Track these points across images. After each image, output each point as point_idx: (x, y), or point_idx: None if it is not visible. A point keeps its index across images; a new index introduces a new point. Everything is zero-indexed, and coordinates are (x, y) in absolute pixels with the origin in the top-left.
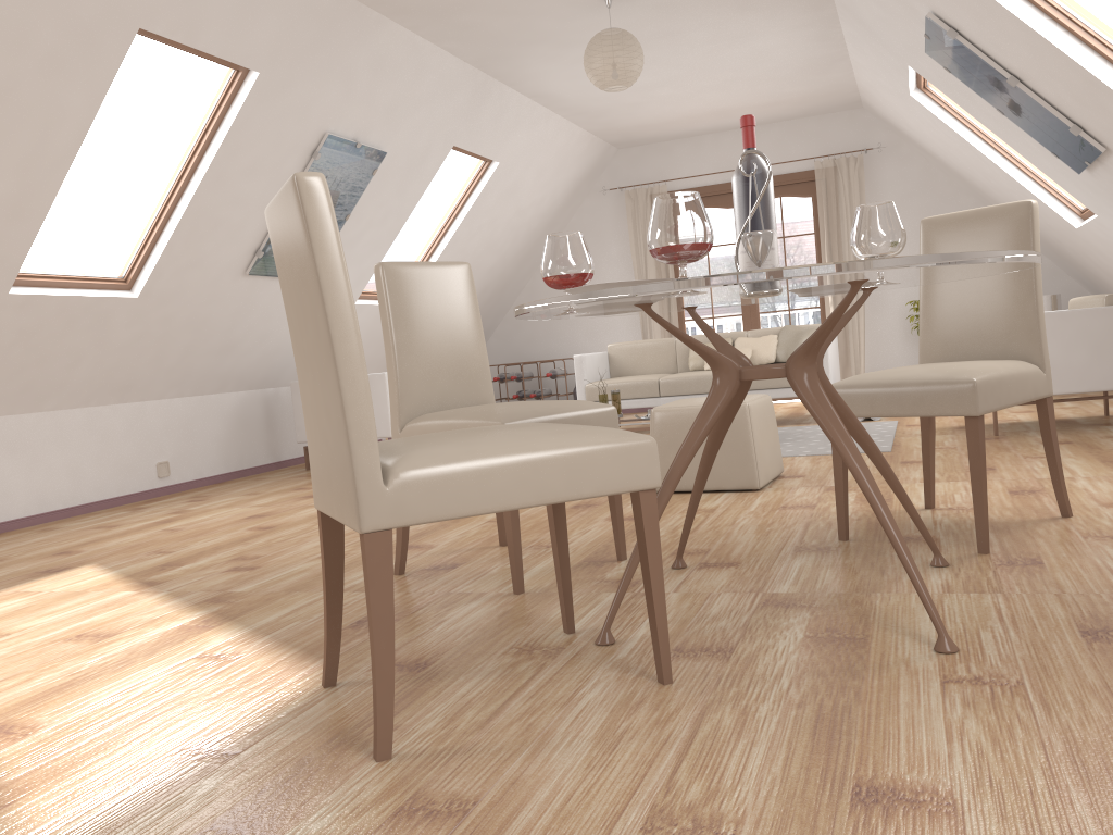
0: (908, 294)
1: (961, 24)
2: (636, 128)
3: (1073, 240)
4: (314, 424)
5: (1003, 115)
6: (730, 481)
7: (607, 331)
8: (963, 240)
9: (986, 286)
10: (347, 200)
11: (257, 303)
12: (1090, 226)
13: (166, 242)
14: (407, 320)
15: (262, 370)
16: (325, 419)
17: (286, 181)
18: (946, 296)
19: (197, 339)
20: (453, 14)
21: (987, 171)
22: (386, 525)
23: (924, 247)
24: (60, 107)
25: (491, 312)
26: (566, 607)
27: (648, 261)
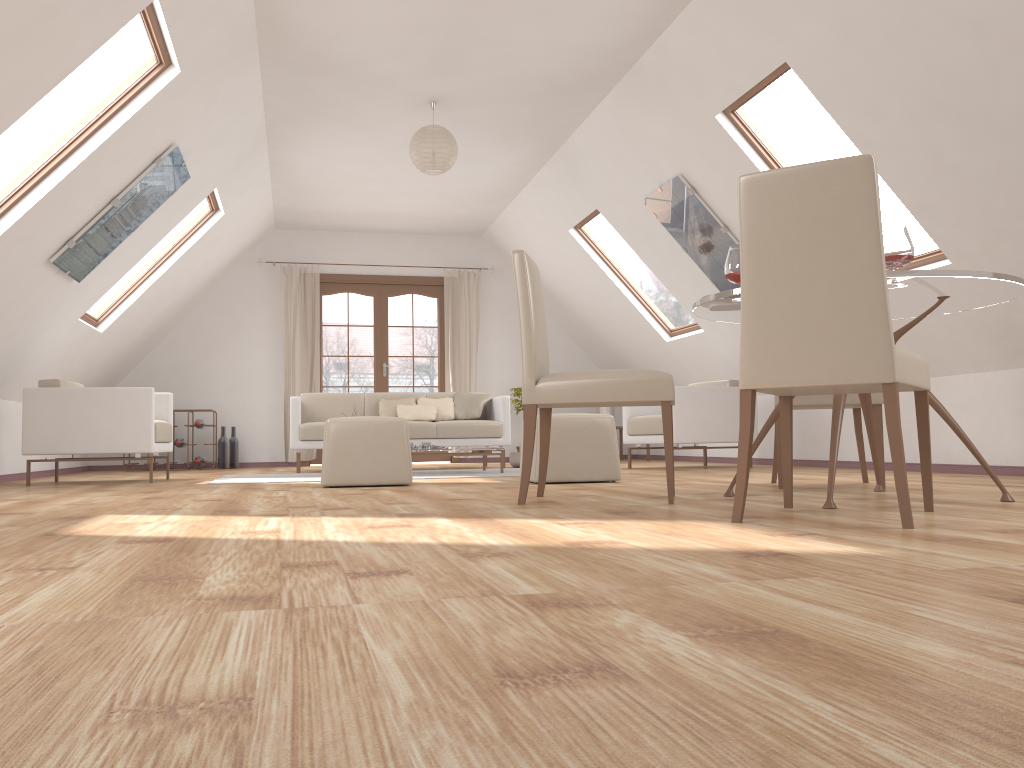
0: (505, 383)
1: (704, 186)
2: (312, 213)
3: (651, 351)
4: (784, 323)
5: (676, 253)
6: (600, 473)
7: (247, 389)
8: None
9: None
10: (146, 212)
11: (31, 296)
12: (686, 339)
13: (29, 208)
14: (534, 298)
15: None
16: (827, 315)
17: (127, 178)
18: None
19: None
20: (313, 76)
21: (601, 295)
22: (898, 380)
23: None
24: (72, 43)
25: (135, 358)
26: (791, 488)
27: (297, 330)
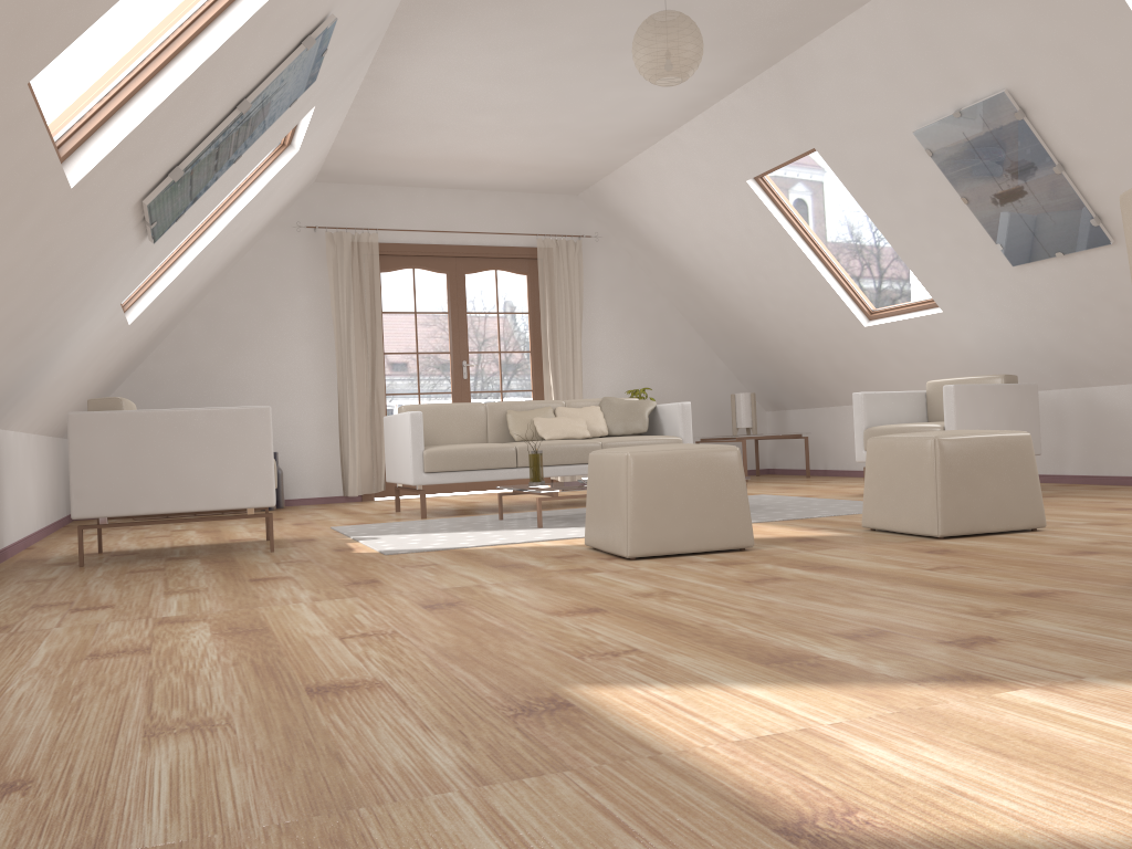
0: (614, 384)
1: (1047, 106)
2: (379, 159)
3: (829, 340)
4: None
5: (941, 206)
6: (1022, 519)
7: (287, 400)
8: None
9: None
10: (258, 132)
11: (97, 264)
12: (903, 323)
13: (164, 98)
14: None
15: (3, 389)
16: None
17: (267, 66)
18: None
19: (25, 305)
20: None
21: (770, 268)
22: None
23: None
24: None
25: (137, 361)
26: None
27: (352, 319)
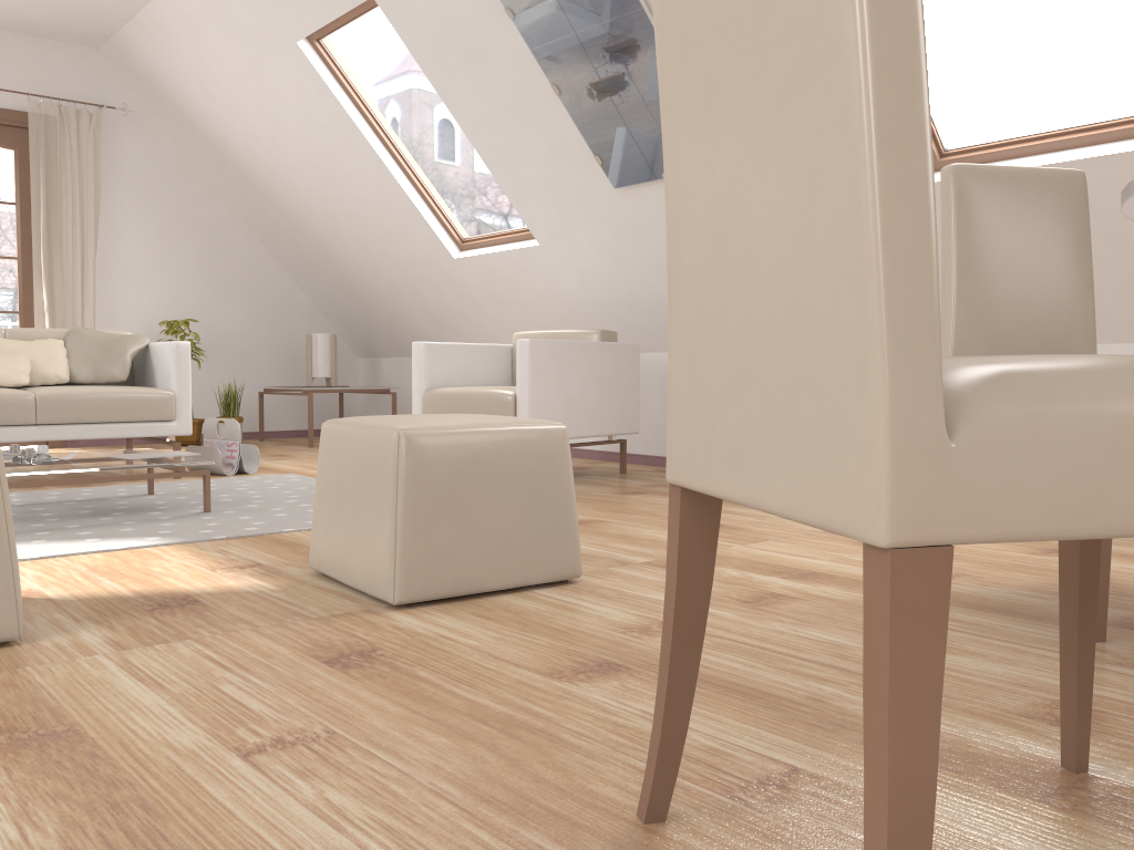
0: (148, 311)
1: None
2: None
3: (417, 273)
4: None
5: (531, 98)
6: (543, 567)
7: None
8: (1015, 205)
9: (1044, 270)
10: None
11: None
12: (497, 257)
13: None
14: None
15: None
16: None
17: None
18: (994, 276)
19: None
20: None
21: (341, 171)
22: None
23: (962, 203)
24: None
25: None
26: None
27: None
